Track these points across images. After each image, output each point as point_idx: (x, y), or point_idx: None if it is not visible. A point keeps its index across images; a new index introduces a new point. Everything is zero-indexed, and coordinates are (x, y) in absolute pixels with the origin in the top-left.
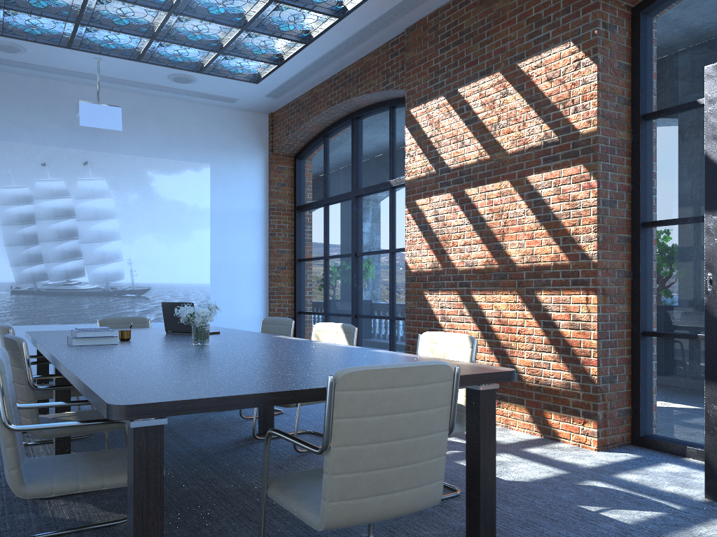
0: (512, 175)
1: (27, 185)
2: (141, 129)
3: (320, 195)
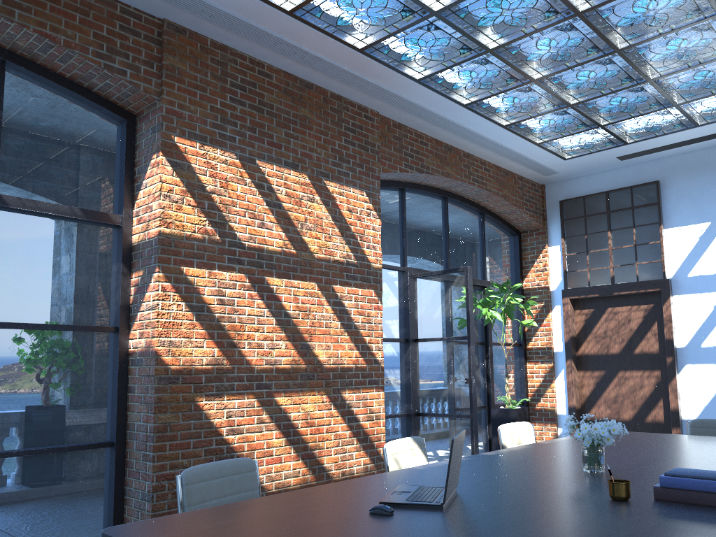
0: (319, 279)
1: None
2: None
3: None
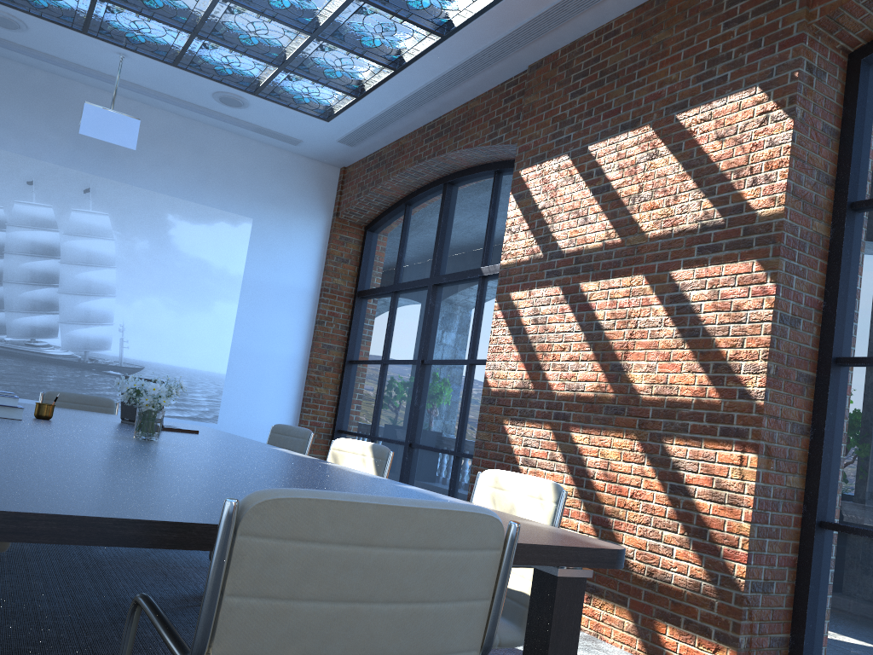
0: (650, 267)
1: (2, 206)
2: (170, 159)
3: (389, 279)
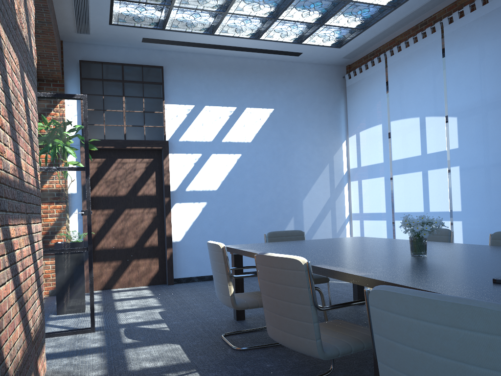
0: (19, 56)
1: None
2: None
3: None
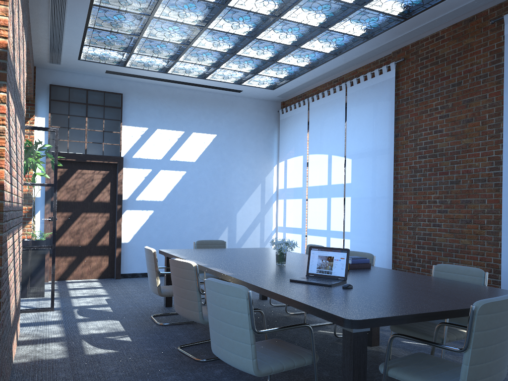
0: (20, 122)
1: None
2: None
3: None
